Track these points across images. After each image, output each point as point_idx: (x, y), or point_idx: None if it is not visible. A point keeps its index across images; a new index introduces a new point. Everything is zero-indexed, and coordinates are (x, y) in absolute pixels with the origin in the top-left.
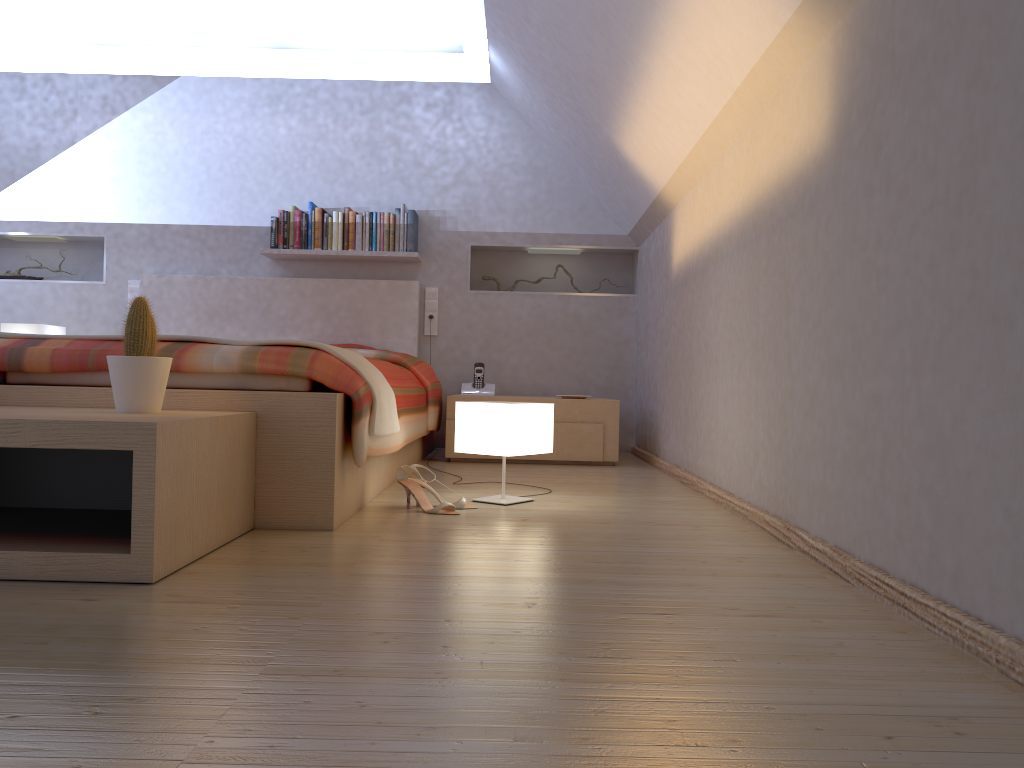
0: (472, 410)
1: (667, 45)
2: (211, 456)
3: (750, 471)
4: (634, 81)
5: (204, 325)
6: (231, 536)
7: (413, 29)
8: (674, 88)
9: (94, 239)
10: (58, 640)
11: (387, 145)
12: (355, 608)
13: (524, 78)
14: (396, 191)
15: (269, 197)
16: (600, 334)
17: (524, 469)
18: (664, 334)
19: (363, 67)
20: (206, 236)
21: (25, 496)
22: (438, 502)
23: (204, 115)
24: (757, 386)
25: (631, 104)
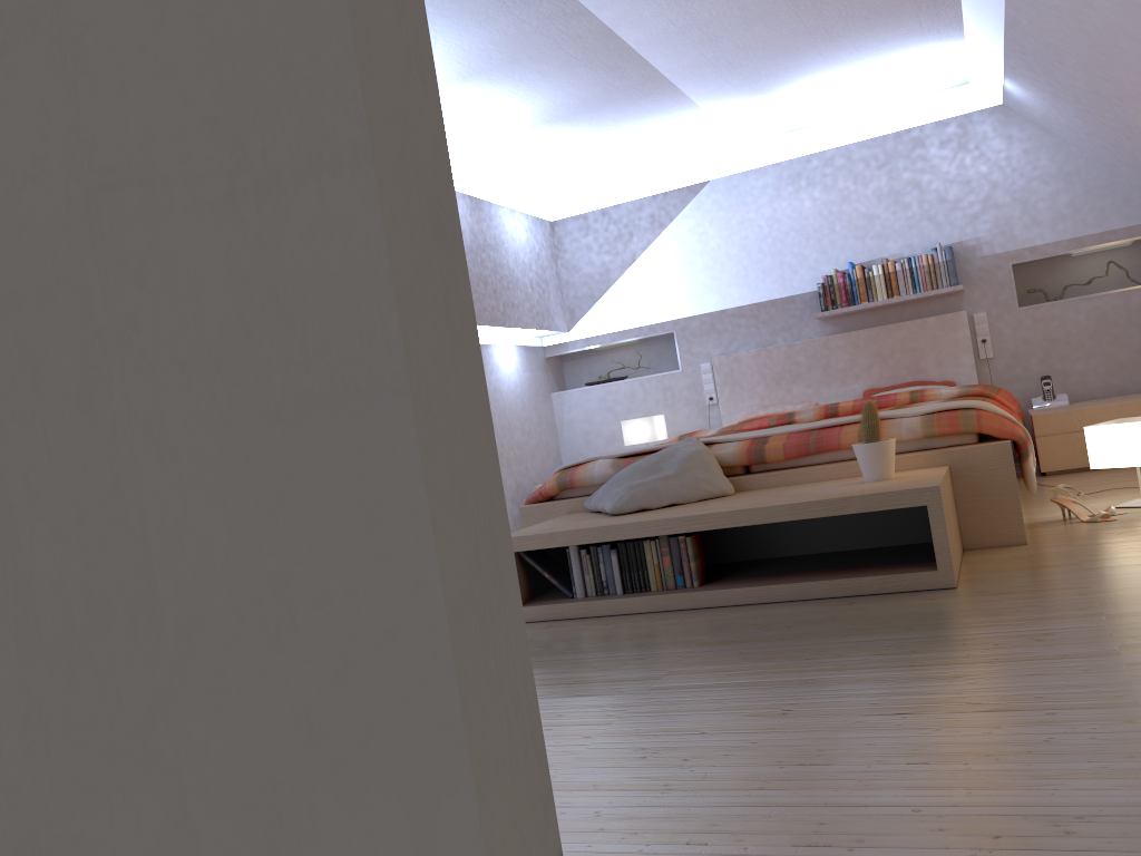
0: (1102, 432)
1: None
2: (948, 502)
3: None
4: None
5: (773, 390)
6: (960, 556)
7: (920, 81)
8: None
9: (660, 335)
10: (954, 617)
11: (908, 191)
12: (1117, 586)
13: (1049, 100)
14: (925, 231)
15: (807, 265)
16: None
17: (1130, 472)
18: None
19: (871, 125)
20: (758, 312)
21: (799, 547)
22: (1084, 513)
23: (736, 208)
24: None
25: None
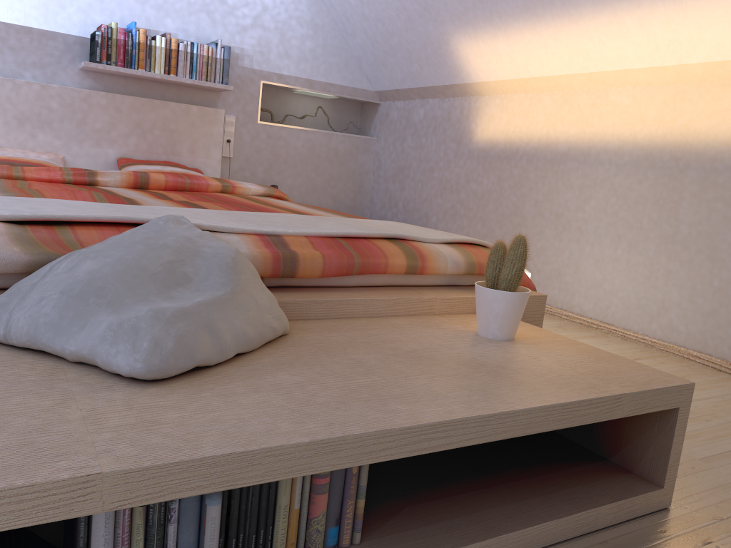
0: None
1: (633, 14)
2: None
3: (649, 316)
4: (547, 16)
5: (13, 130)
6: None
7: None
8: (600, 38)
9: None
10: None
11: None
12: None
13: None
14: (202, 23)
15: (78, 5)
16: (350, 166)
17: None
18: (450, 184)
19: None
20: (7, 35)
21: None
22: None
23: None
24: (670, 265)
25: (518, 27)
